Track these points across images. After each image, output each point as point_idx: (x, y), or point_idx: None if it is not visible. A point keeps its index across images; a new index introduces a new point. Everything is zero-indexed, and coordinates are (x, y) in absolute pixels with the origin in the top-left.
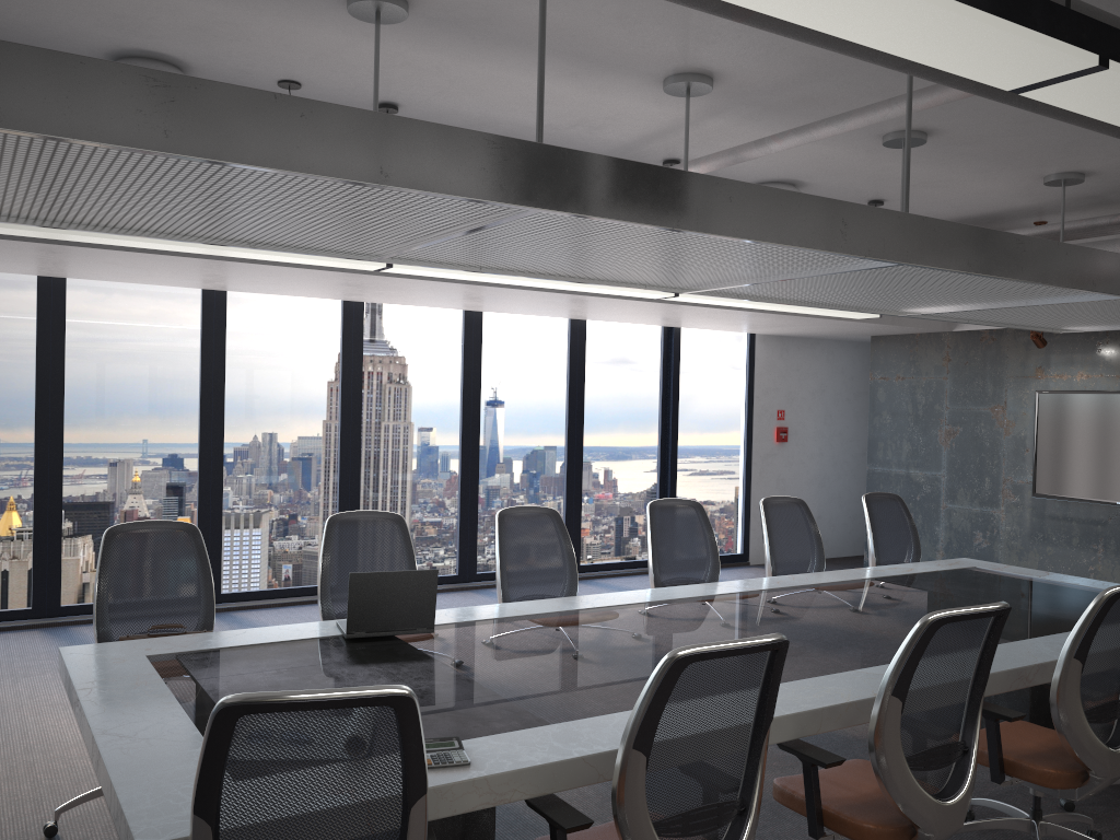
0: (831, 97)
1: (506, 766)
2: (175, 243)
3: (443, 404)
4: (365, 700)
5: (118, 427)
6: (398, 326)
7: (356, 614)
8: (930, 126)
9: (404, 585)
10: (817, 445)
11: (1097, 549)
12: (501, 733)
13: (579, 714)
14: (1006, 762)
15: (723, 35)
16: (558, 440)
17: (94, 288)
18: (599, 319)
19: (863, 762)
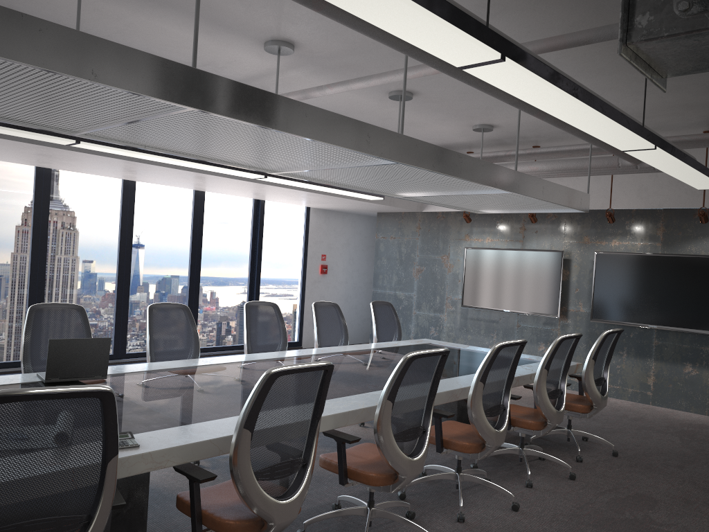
0: (362, 66)
1: (163, 446)
2: None
3: (106, 240)
4: (83, 393)
5: None
6: (76, 187)
7: (52, 366)
8: (415, 89)
9: (87, 347)
10: (344, 276)
11: (493, 336)
12: (158, 430)
13: (206, 419)
14: (444, 441)
15: (302, 20)
16: (184, 267)
17: None
18: (214, 192)
19: (369, 444)
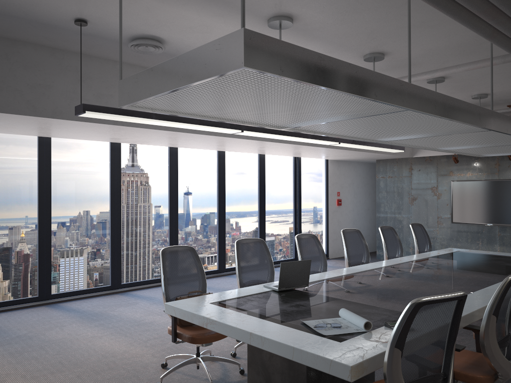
0: (422, 63)
1: None
2: (165, 121)
3: (210, 193)
4: (461, 296)
5: (75, 207)
6: (191, 158)
7: (282, 280)
8: (448, 75)
9: (299, 267)
10: (351, 206)
11: (478, 243)
12: None
13: None
14: None
15: (405, 39)
16: (255, 207)
17: (63, 142)
18: (273, 154)
19: None
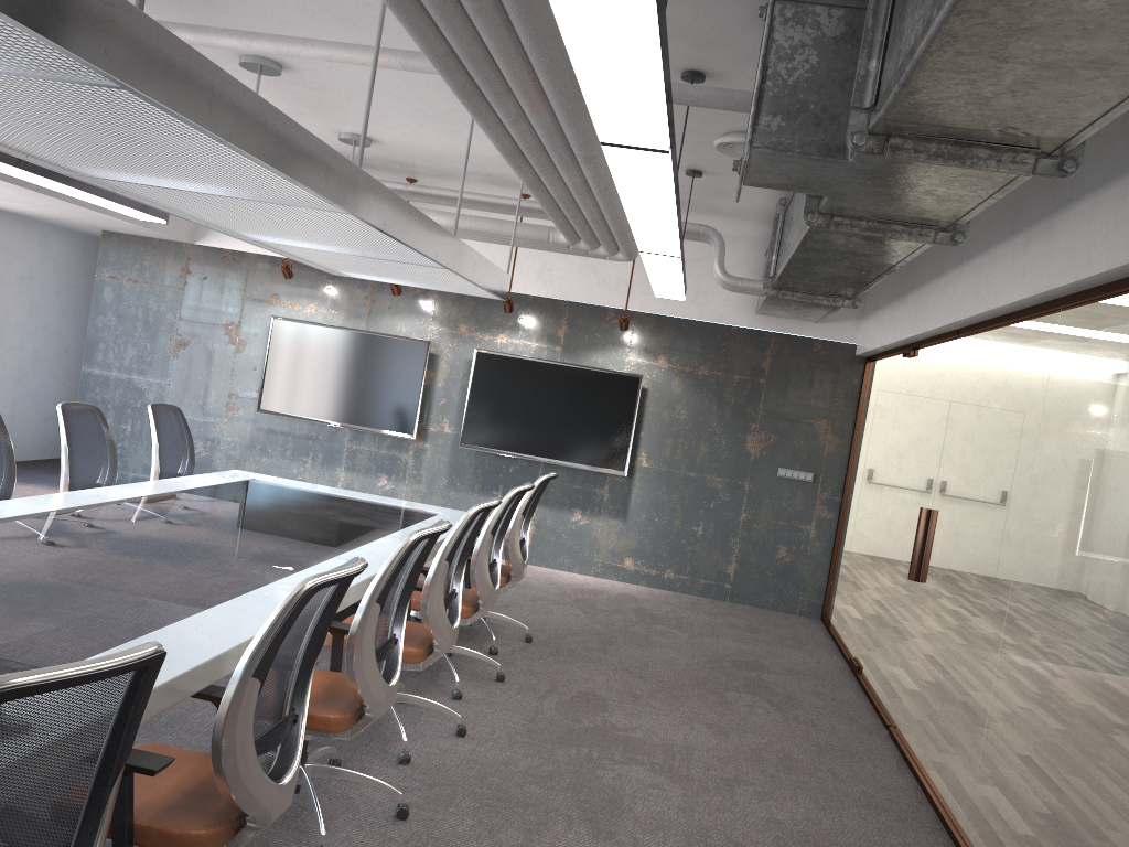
0: (230, 7)
1: None
2: None
3: None
4: (144, 662)
5: None
6: None
7: None
8: (292, 63)
9: None
10: (19, 337)
11: (307, 461)
12: None
13: (75, 655)
14: None
15: None
16: None
17: None
18: None
19: None
